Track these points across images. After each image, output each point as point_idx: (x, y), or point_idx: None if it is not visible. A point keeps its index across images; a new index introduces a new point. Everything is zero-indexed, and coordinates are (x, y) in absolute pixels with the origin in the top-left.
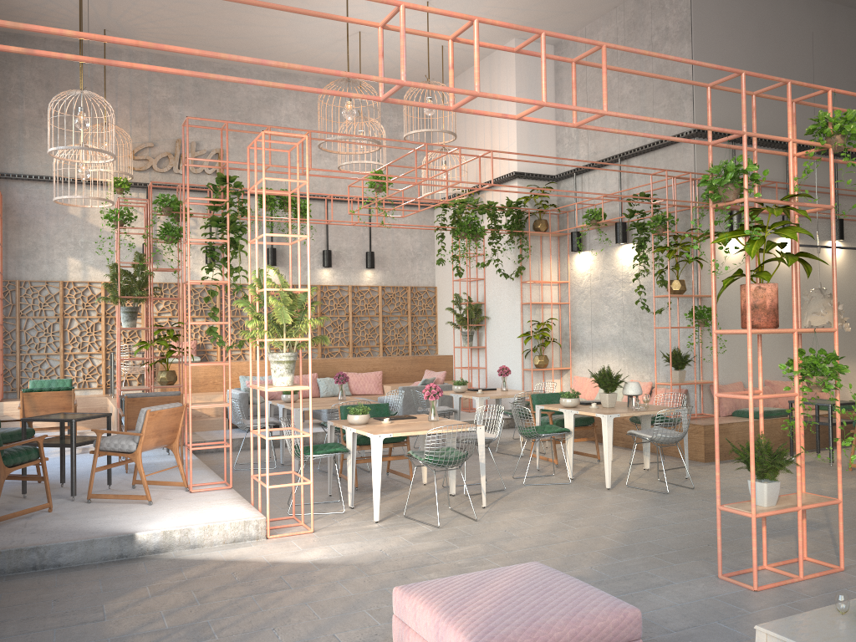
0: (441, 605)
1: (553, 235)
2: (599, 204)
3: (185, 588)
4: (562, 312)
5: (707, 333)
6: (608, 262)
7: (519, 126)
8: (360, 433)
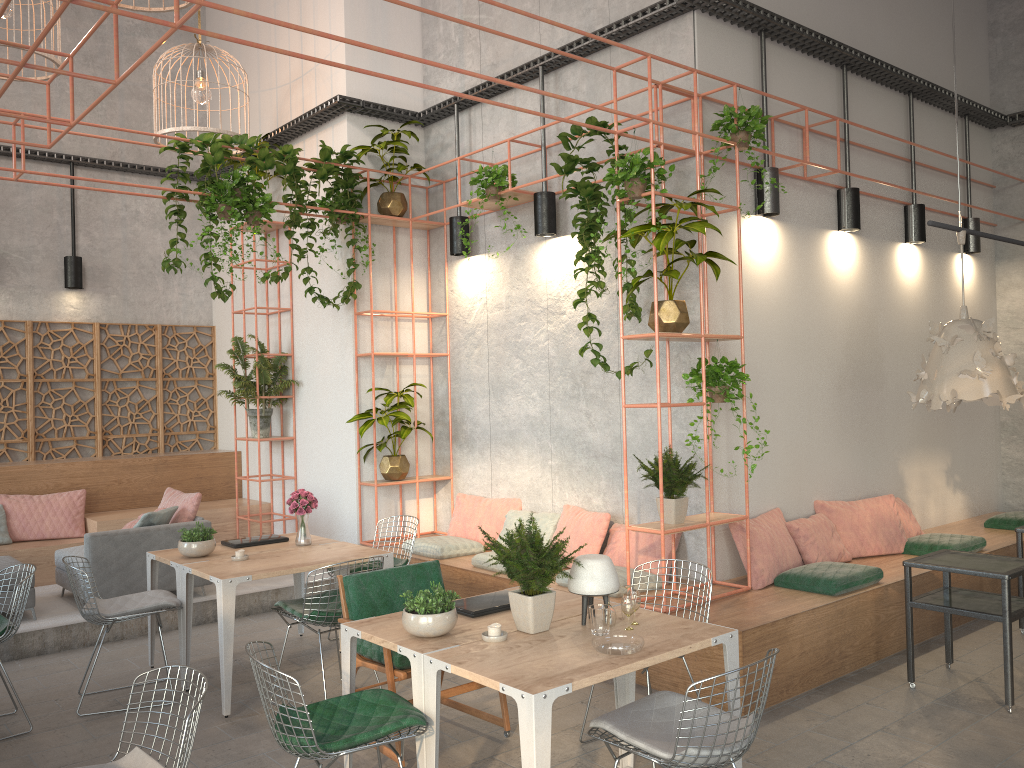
0: None
1: (418, 225)
2: (503, 163)
3: None
4: (435, 371)
5: (721, 413)
6: (521, 275)
7: (350, 12)
8: None
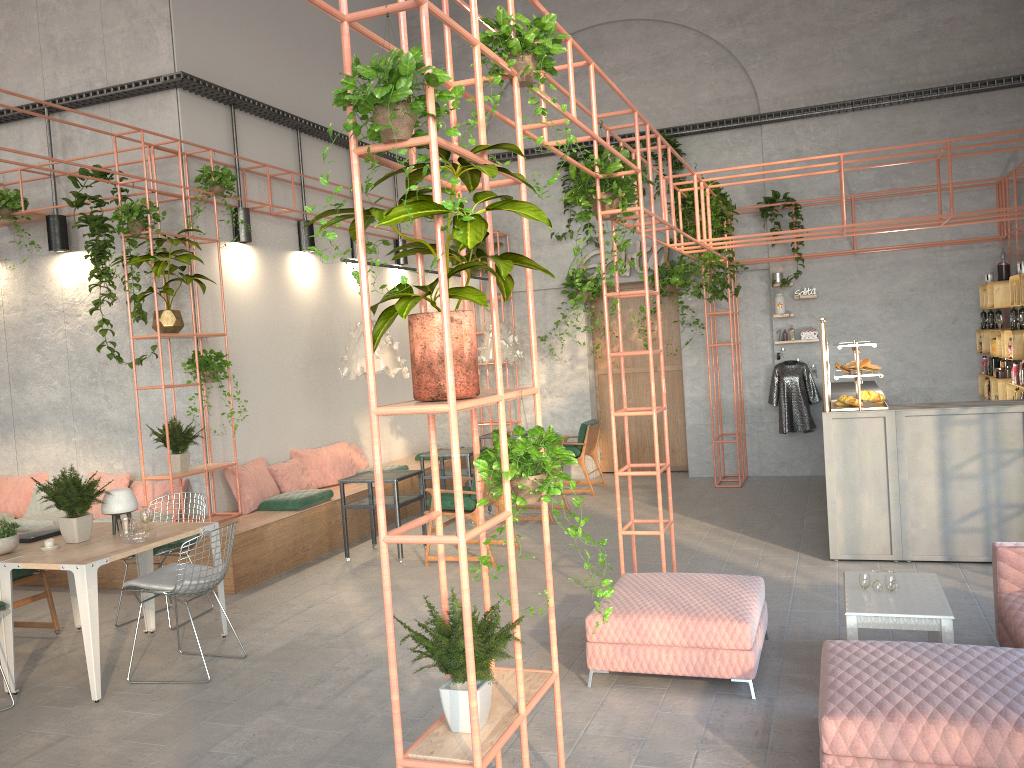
0: None
1: None
2: (13, 184)
3: None
4: None
5: (214, 390)
6: (37, 282)
7: None
8: None
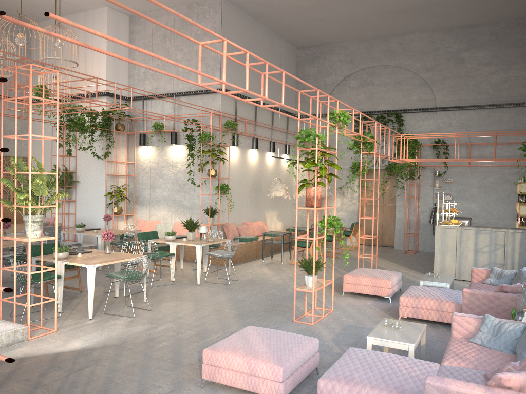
0: (244, 352)
1: (127, 133)
2: (158, 119)
3: (15, 380)
4: (129, 180)
5: (222, 197)
6: (163, 154)
7: (108, 63)
8: (74, 264)
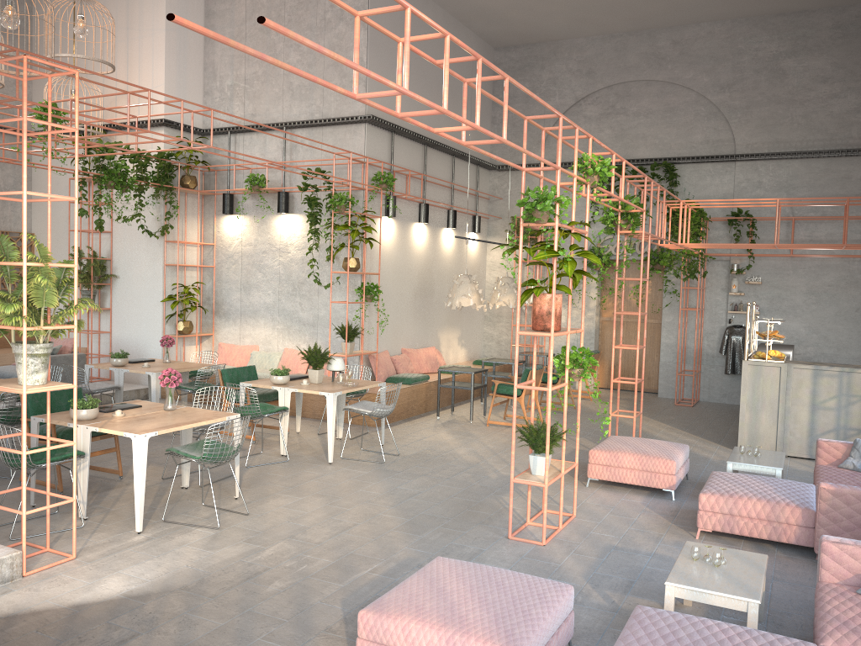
0: (439, 620)
1: (201, 193)
2: (256, 169)
3: None
4: (204, 275)
5: (367, 306)
6: (265, 230)
7: (168, 68)
8: (109, 432)
